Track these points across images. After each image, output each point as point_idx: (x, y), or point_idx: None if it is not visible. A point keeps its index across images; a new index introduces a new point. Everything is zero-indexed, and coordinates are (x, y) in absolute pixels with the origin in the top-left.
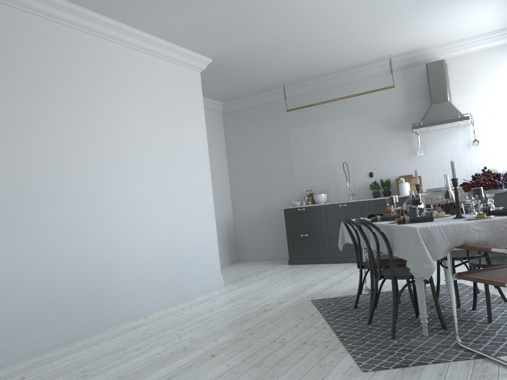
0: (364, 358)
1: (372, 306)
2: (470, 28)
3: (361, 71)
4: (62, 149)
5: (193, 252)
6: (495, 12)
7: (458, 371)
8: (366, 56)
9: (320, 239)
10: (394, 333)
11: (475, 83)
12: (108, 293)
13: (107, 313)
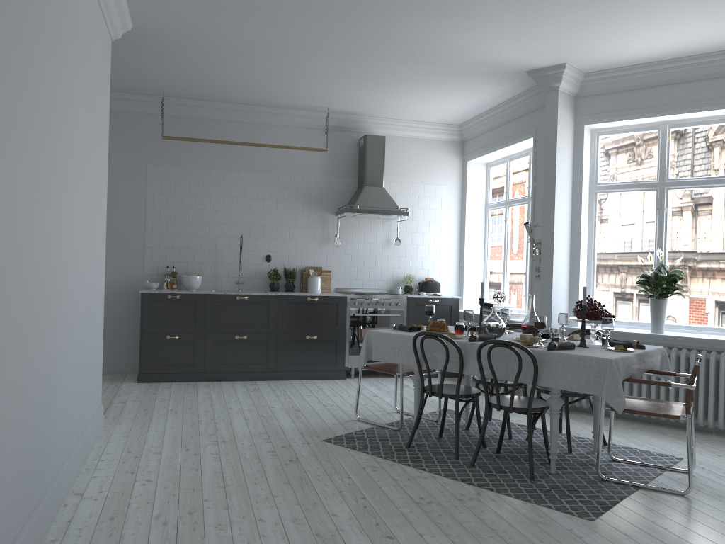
0: (560, 506)
1: (479, 443)
2: (425, 113)
3: (279, 114)
4: (37, 146)
5: (92, 365)
6: (461, 108)
7: (652, 504)
8: (304, 100)
9: (198, 344)
10: (534, 474)
11: (404, 174)
12: (48, 455)
13: (48, 498)
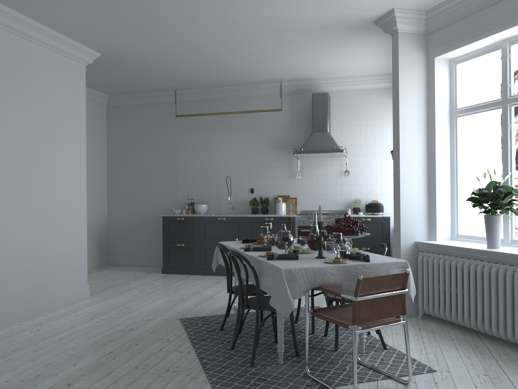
0: (222, 388)
1: (236, 332)
2: (353, 69)
3: (253, 88)
4: None
5: (58, 260)
6: (374, 60)
7: None
8: (259, 76)
9: (196, 250)
10: (253, 361)
11: (352, 119)
12: None
13: None
